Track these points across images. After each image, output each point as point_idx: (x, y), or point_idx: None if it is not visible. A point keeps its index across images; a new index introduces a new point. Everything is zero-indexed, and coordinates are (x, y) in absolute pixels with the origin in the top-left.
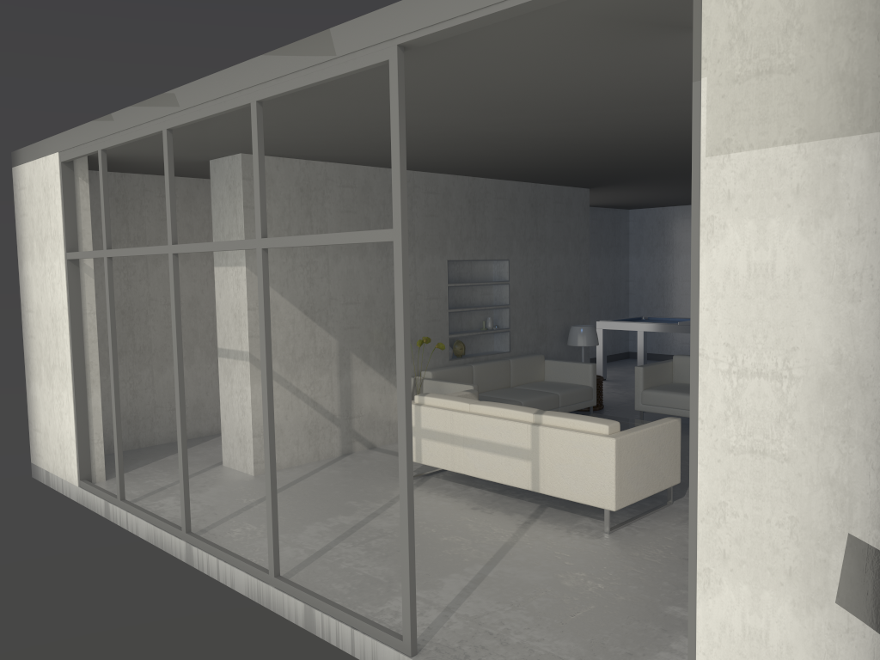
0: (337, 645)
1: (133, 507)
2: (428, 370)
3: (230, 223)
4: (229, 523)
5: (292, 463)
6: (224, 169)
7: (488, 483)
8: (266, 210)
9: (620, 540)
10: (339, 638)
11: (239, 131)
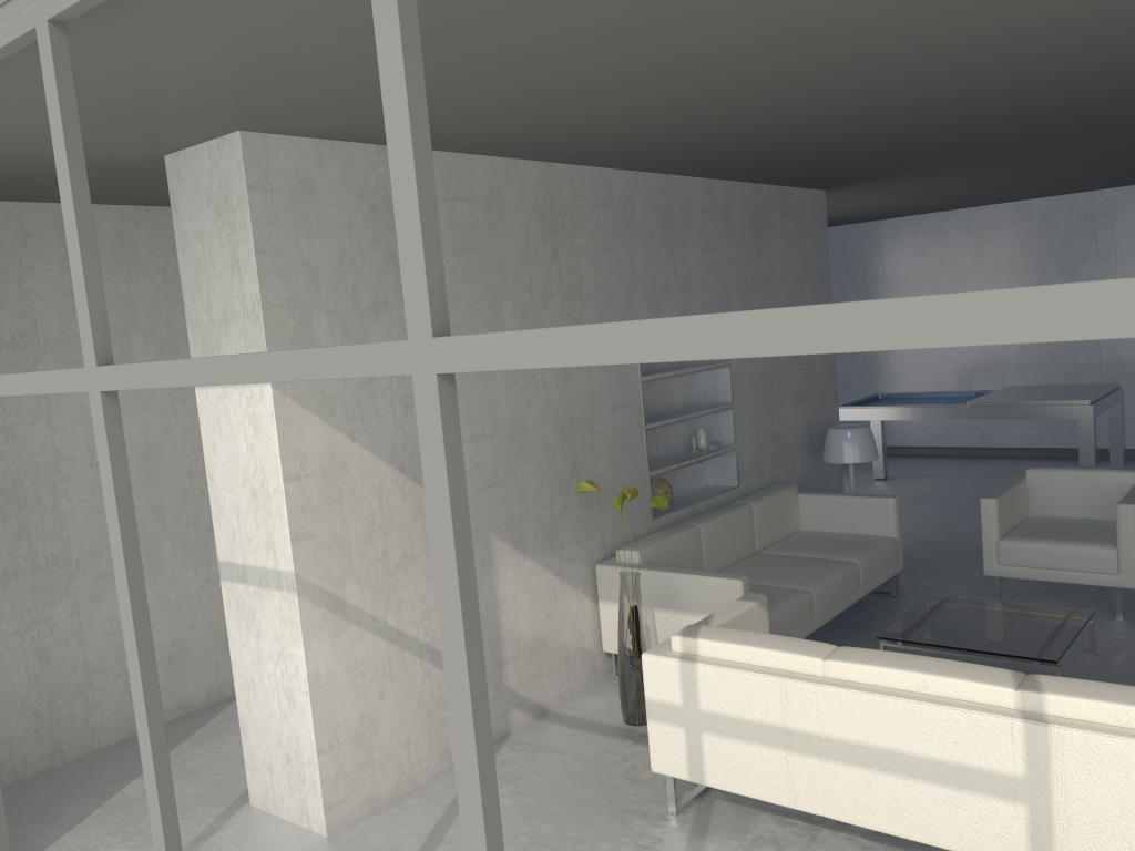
0: None
1: None
2: (630, 548)
3: (226, 290)
4: None
5: (401, 787)
6: (202, 172)
7: None
8: (305, 256)
9: None
10: None
11: (252, 47)
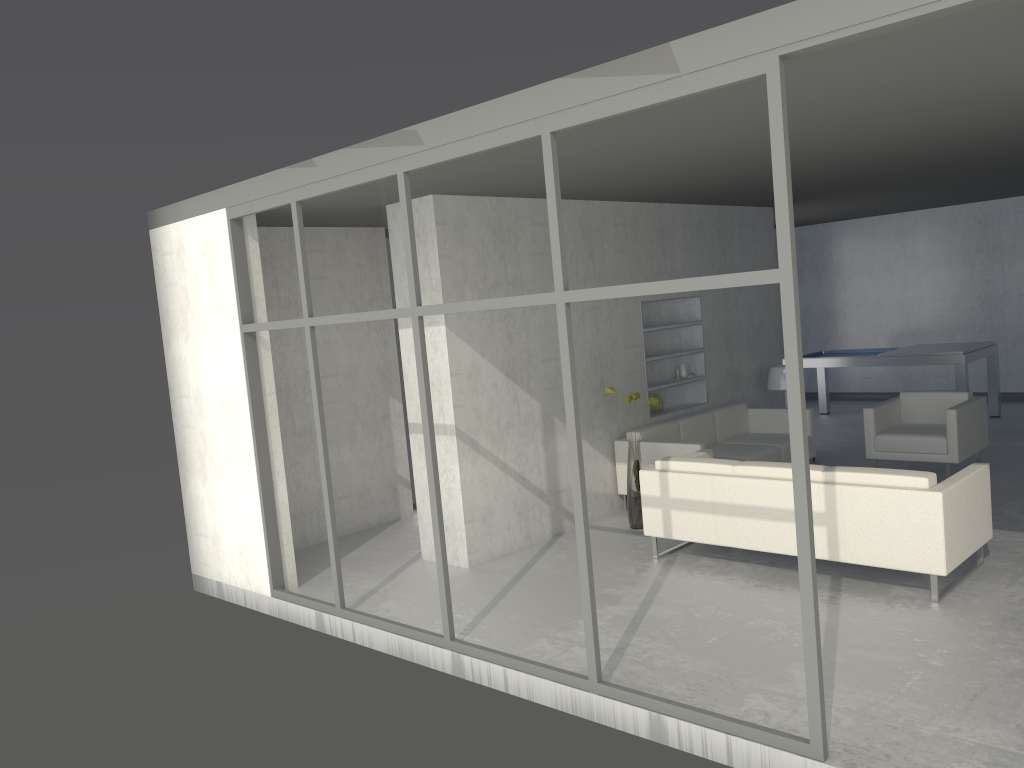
0: (704, 756)
1: (363, 615)
2: (635, 431)
3: (420, 276)
4: (485, 625)
5: (505, 550)
6: None
7: (750, 555)
8: (461, 258)
9: (958, 609)
10: (706, 748)
11: (463, 168)
